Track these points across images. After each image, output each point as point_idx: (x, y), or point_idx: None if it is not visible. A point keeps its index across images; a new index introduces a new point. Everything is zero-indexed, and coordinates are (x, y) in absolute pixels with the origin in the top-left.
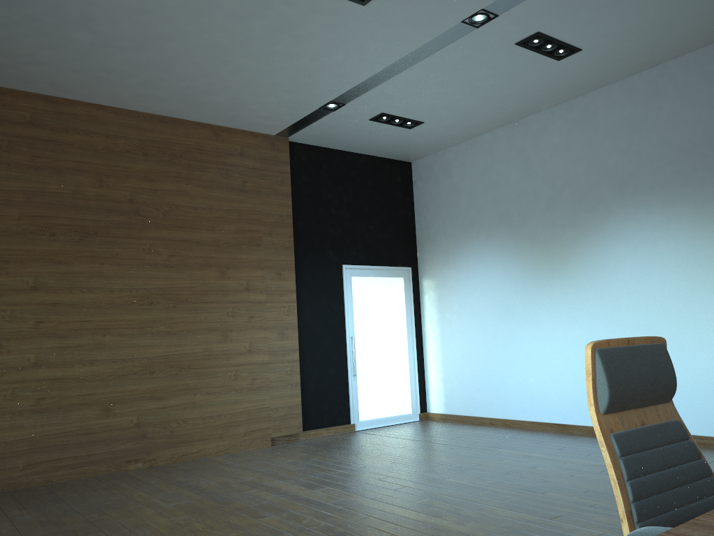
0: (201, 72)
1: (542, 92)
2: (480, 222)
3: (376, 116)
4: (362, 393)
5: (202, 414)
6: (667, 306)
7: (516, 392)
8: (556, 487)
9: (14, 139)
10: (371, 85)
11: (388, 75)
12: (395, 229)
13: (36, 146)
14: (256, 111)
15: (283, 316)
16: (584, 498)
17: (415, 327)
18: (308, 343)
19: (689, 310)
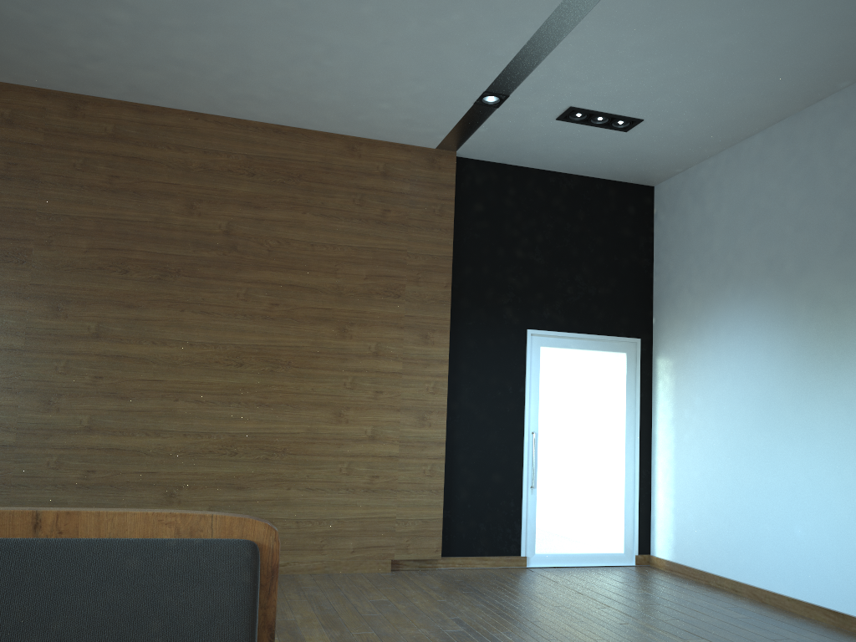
0: (288, 58)
1: (829, 54)
2: (739, 274)
3: (564, 113)
4: (544, 515)
5: (296, 515)
6: None
7: (774, 546)
8: None
9: (91, 156)
10: (532, 61)
11: (549, 42)
12: (617, 283)
13: (116, 165)
14: (391, 113)
15: (426, 395)
16: None
17: (640, 427)
18: (464, 434)
19: None
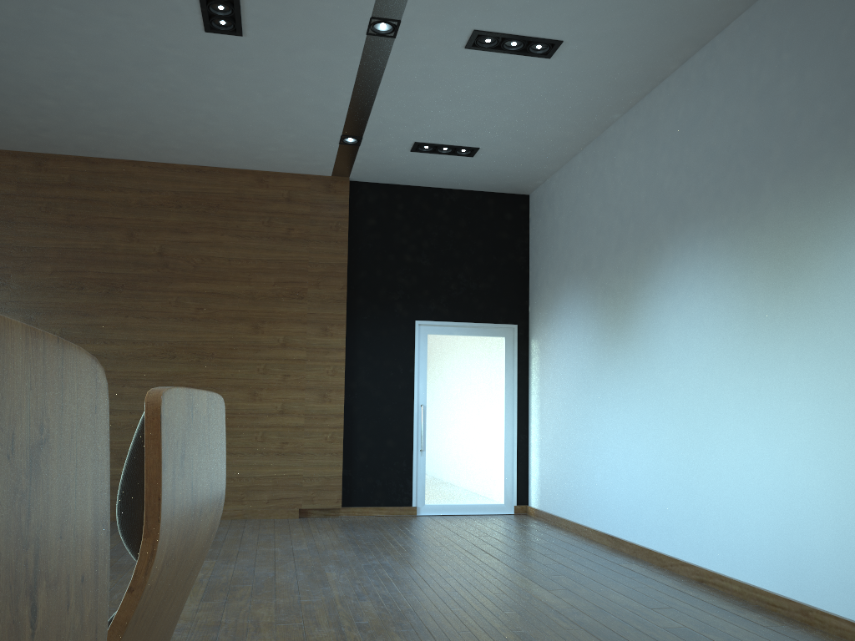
0: (182, 122)
1: (585, 97)
2: (571, 269)
3: (414, 147)
4: (433, 473)
5: None
6: (703, 385)
7: (587, 490)
8: (394, 599)
9: (53, 201)
10: (363, 114)
11: (366, 102)
12: (496, 278)
13: (72, 206)
14: (280, 153)
15: (326, 376)
16: (379, 614)
17: (518, 399)
18: (361, 408)
19: (721, 392)
